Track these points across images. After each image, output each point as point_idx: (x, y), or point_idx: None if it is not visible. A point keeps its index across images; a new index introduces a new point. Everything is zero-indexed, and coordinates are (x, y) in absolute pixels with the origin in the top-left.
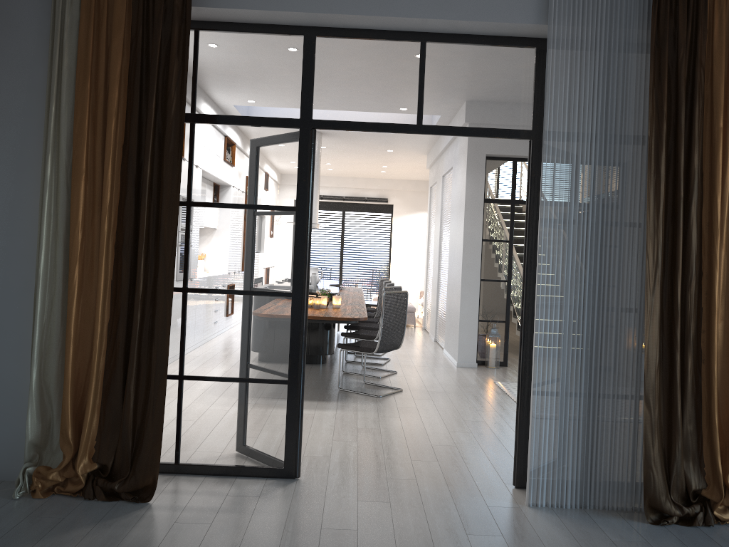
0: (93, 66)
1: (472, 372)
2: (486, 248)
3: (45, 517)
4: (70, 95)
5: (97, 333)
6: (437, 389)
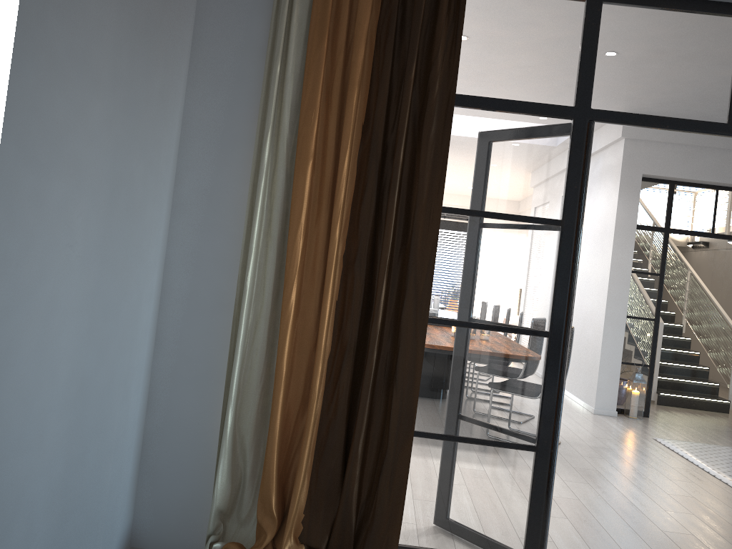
0: (331, 20)
1: (617, 423)
2: (633, 281)
3: None
4: (299, 56)
5: (318, 371)
6: (597, 443)
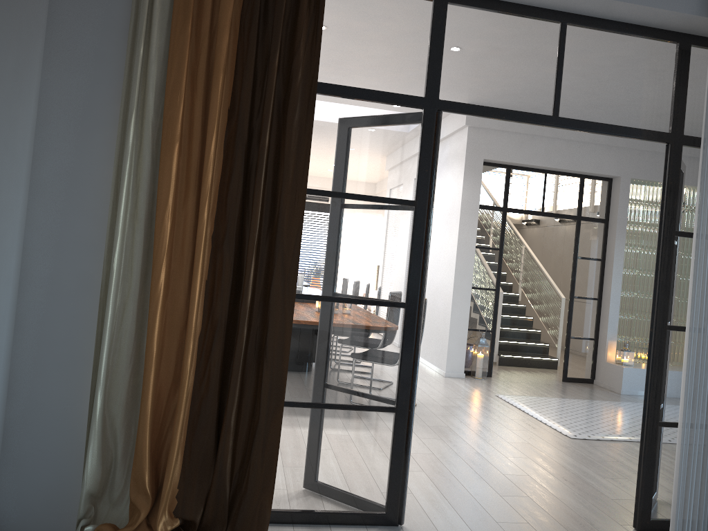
0: (194, 5)
1: (465, 384)
2: (477, 255)
3: None
4: (162, 39)
5: (189, 349)
6: (448, 403)
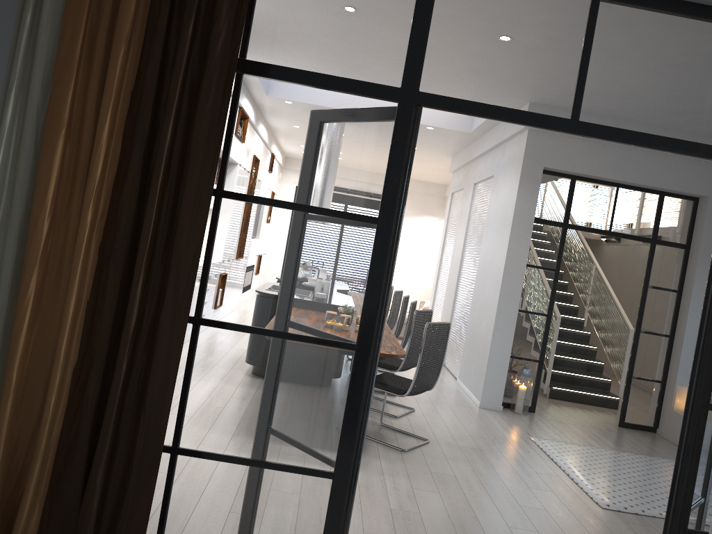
0: None
1: (499, 419)
2: (528, 275)
3: None
4: (59, 1)
5: (53, 385)
6: (469, 443)
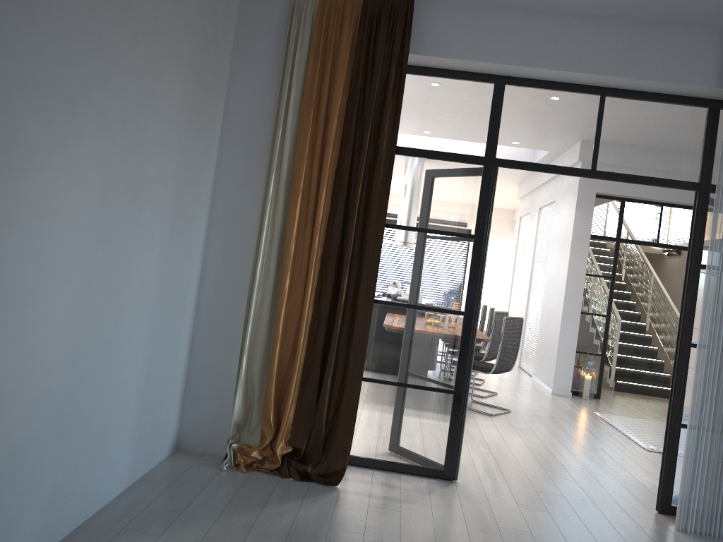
0: (316, 100)
1: (568, 401)
2: (588, 283)
3: (257, 488)
4: (294, 123)
5: (302, 332)
6: (542, 413)
